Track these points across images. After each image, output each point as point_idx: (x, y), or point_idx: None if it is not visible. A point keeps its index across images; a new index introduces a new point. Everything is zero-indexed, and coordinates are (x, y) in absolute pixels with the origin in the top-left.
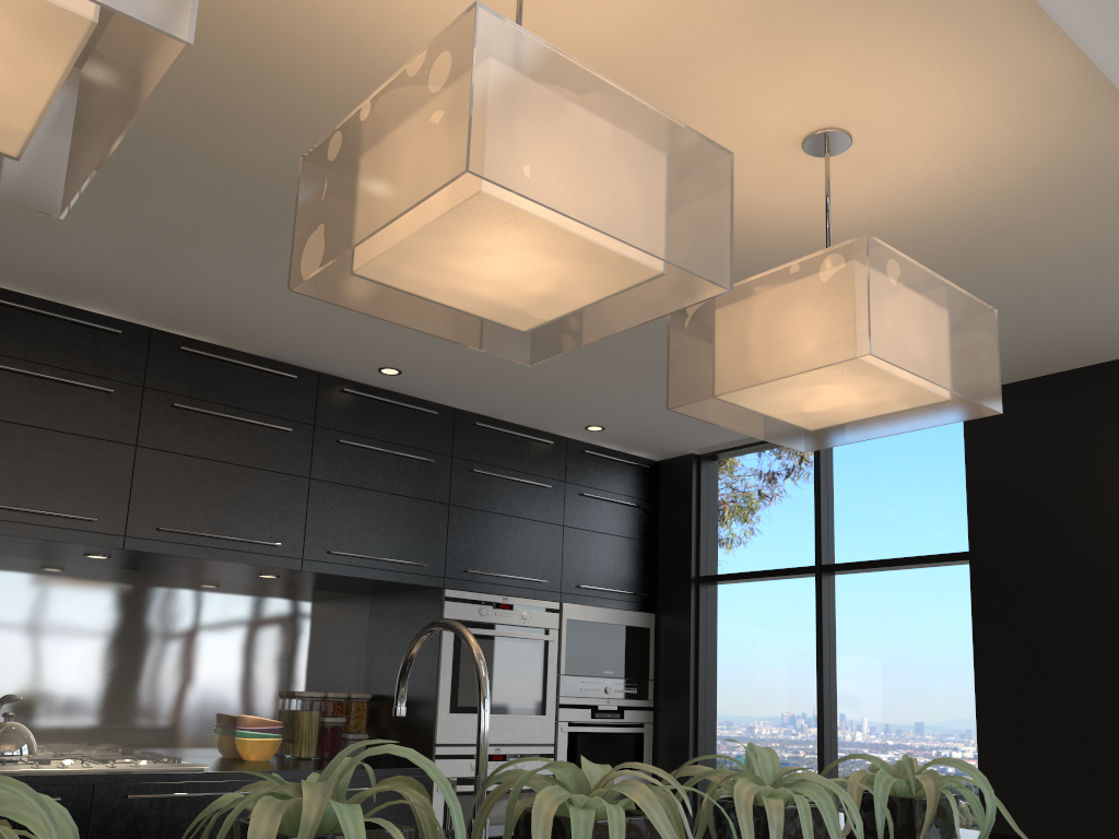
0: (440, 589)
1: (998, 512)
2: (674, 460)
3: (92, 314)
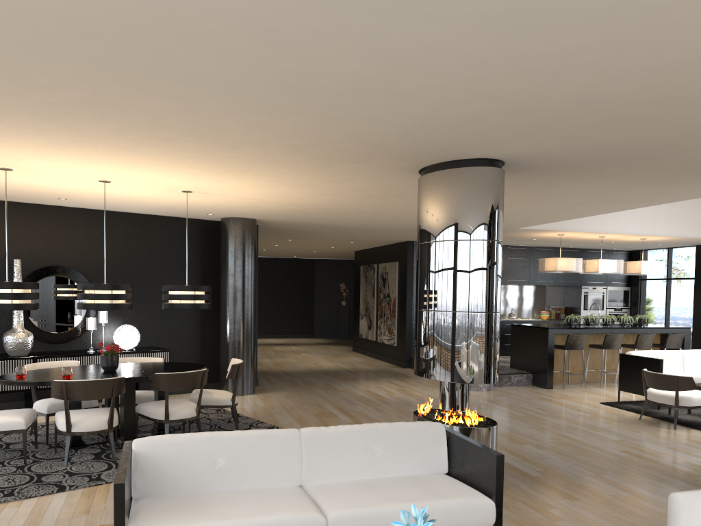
0: (580, 286)
1: (699, 270)
2: (635, 250)
3: (521, 246)
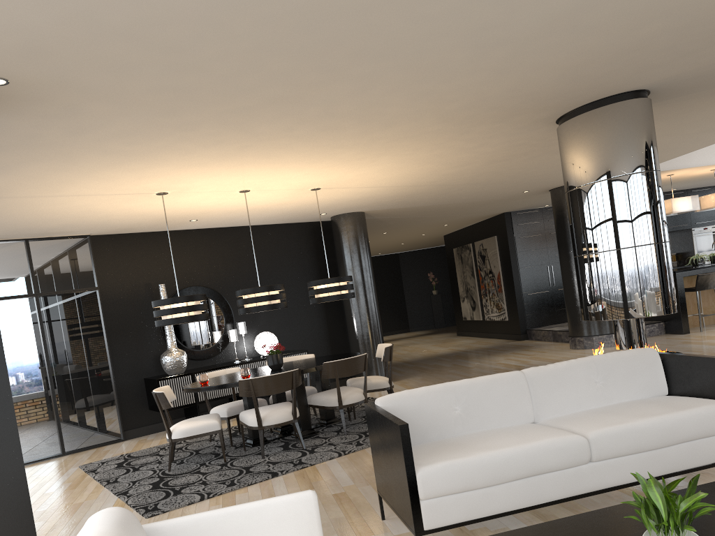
0: (690, 228)
1: None
2: None
3: None
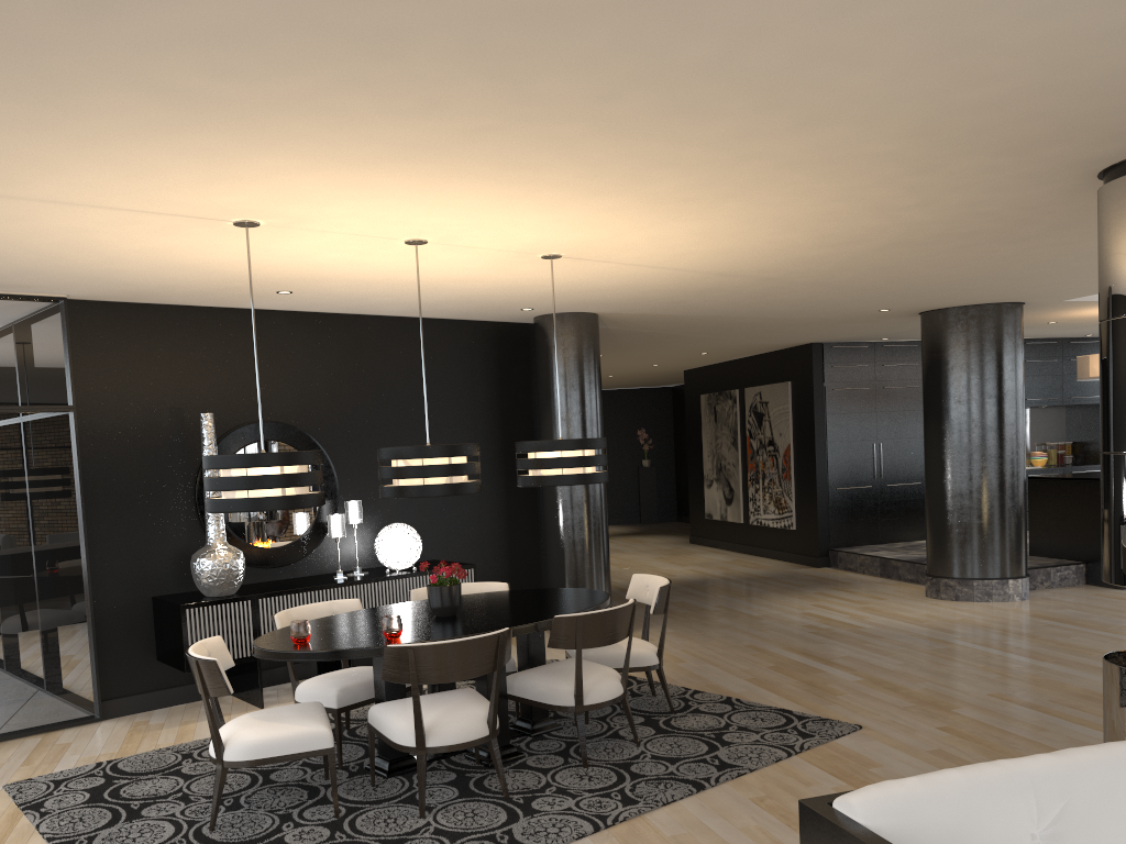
0: None
1: None
2: None
3: None
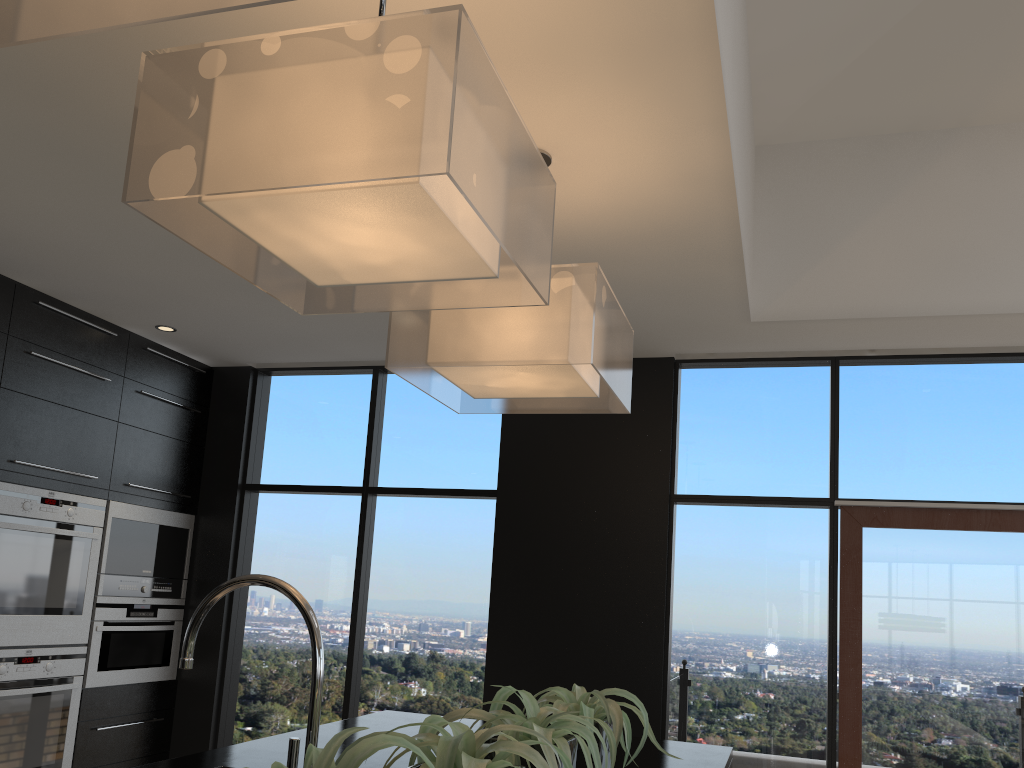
0: None
1: (524, 462)
2: (231, 369)
3: None
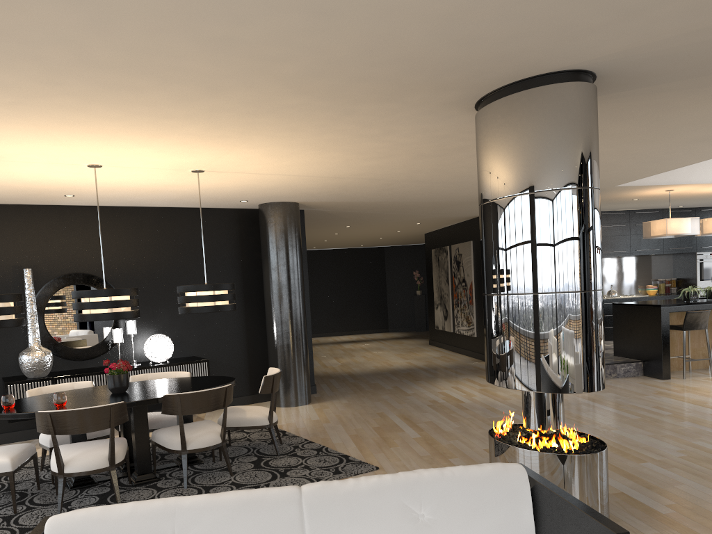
0: (695, 252)
1: None
2: None
3: (618, 210)
